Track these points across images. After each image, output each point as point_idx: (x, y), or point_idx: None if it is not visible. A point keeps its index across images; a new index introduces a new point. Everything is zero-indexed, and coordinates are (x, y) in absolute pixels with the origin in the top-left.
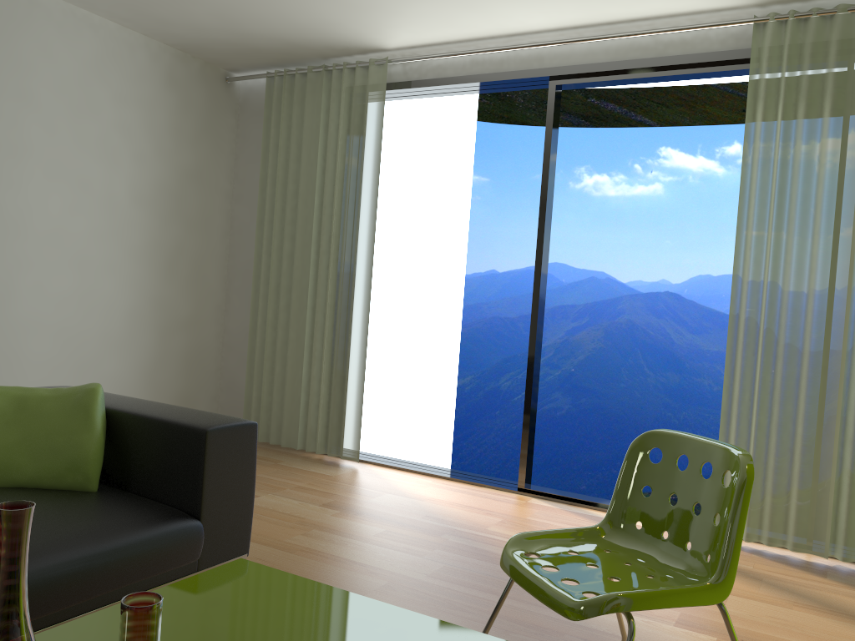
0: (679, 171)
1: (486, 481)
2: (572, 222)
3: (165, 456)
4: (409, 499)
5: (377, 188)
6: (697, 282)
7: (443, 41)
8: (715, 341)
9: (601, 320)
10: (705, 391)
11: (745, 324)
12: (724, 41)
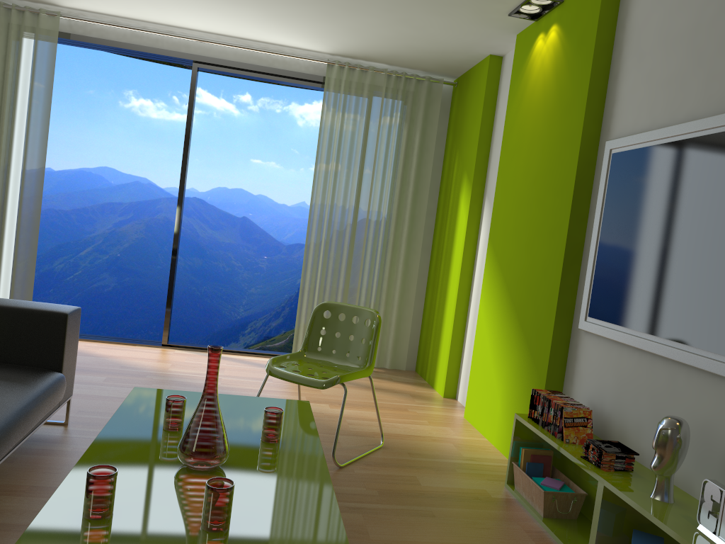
0: (207, 107)
1: (136, 341)
2: (121, 135)
3: (26, 334)
4: (97, 357)
5: (48, 117)
6: (217, 192)
7: (114, 14)
8: (228, 236)
9: (143, 216)
10: (220, 271)
11: (315, 239)
12: (308, 67)
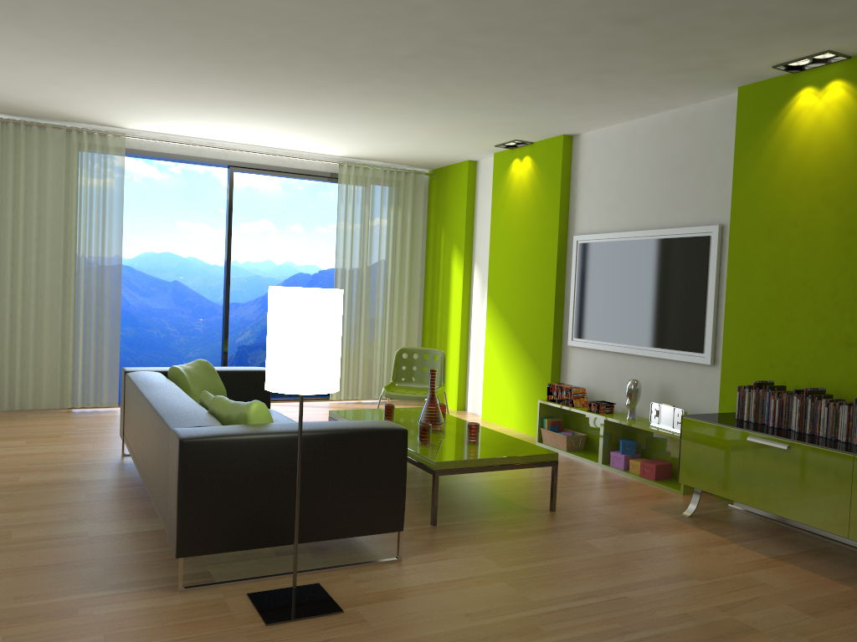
0: (126, 171)
1: None
2: None
3: (247, 387)
4: None
5: (121, 221)
6: (145, 257)
7: (172, 134)
8: (161, 301)
9: None
10: (155, 338)
11: None
12: (321, 166)
